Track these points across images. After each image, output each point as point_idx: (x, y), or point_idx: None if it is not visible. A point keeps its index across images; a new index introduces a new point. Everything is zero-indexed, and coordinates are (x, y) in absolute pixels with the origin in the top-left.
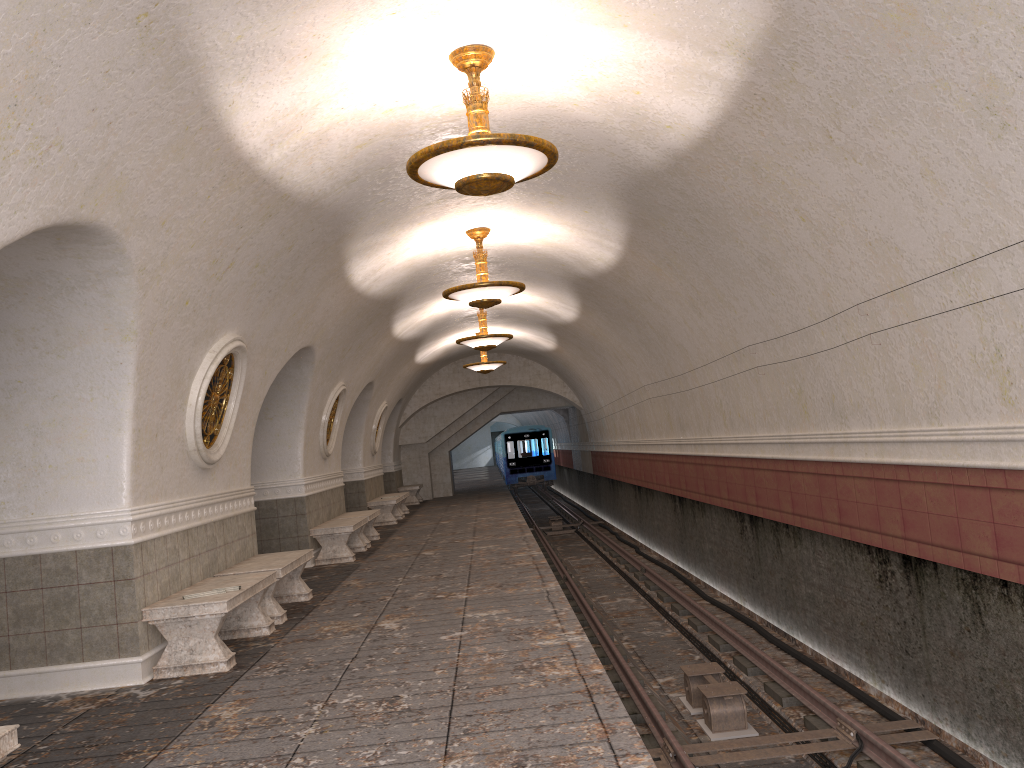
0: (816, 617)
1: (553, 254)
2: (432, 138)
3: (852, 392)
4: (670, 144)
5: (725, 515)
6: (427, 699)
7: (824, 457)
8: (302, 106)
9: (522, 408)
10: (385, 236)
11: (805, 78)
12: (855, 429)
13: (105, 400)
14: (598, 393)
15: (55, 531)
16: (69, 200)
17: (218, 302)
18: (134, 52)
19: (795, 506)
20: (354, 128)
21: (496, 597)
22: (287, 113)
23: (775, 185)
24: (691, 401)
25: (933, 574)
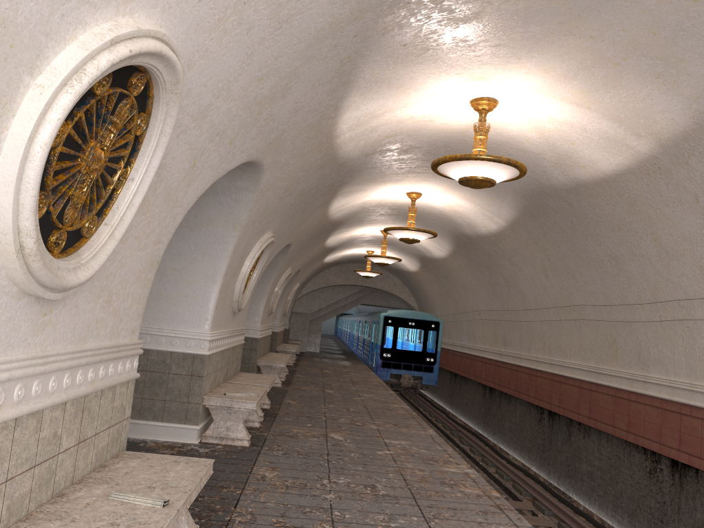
0: (591, 486)
1: (452, 217)
2: (427, 139)
3: (657, 351)
4: (578, 176)
5: (528, 407)
6: (395, 491)
7: (624, 387)
8: (377, 112)
9: (377, 304)
10: (362, 187)
11: (695, 164)
12: (653, 374)
13: (210, 262)
14: (437, 306)
15: (161, 337)
16: (260, 149)
17: (275, 213)
18: (330, 75)
19: (591, 413)
20: (392, 127)
21: (397, 432)
22: (368, 114)
23: (643, 216)
24: (518, 328)
25: (694, 476)
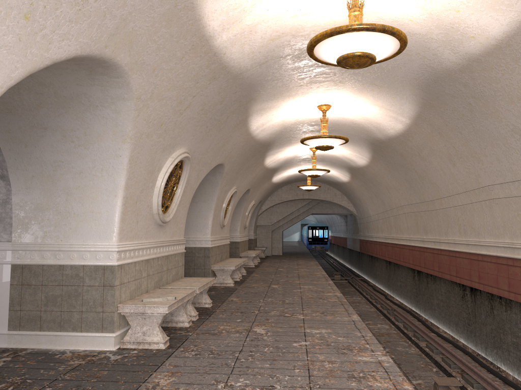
0: (518, 357)
1: (363, 124)
2: None
3: None
4: (468, 50)
5: (451, 285)
6: None
7: None
8: (245, 4)
9: (323, 212)
10: (273, 103)
11: None
12: None
13: (109, 177)
14: (369, 208)
15: (73, 252)
16: (98, 40)
17: (178, 128)
18: None
19: (511, 287)
20: (271, 26)
21: (322, 320)
22: (235, 7)
23: None
24: (435, 216)
25: None
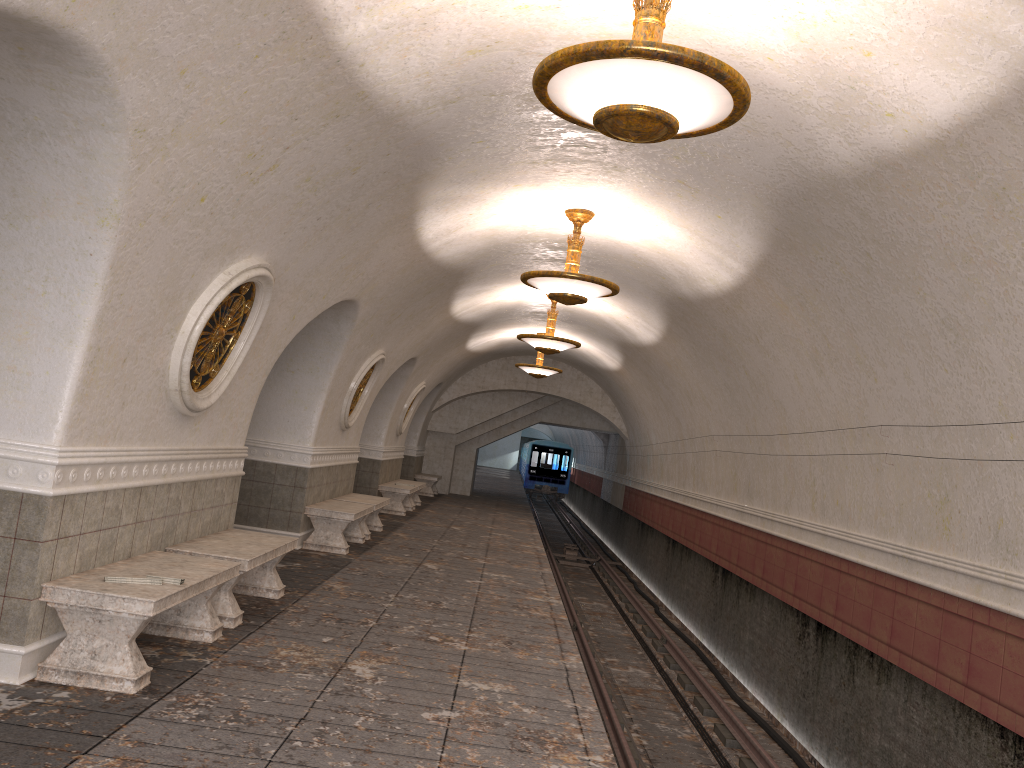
0: None
1: (656, 262)
2: None
3: None
4: (879, 142)
5: (782, 610)
6: None
7: (963, 593)
8: None
9: (563, 423)
10: (472, 190)
11: None
12: None
13: (61, 298)
14: (652, 428)
15: None
16: None
17: (247, 212)
18: None
19: (895, 637)
20: (472, 21)
21: (502, 660)
22: None
23: (1021, 225)
24: (771, 468)
25: None
